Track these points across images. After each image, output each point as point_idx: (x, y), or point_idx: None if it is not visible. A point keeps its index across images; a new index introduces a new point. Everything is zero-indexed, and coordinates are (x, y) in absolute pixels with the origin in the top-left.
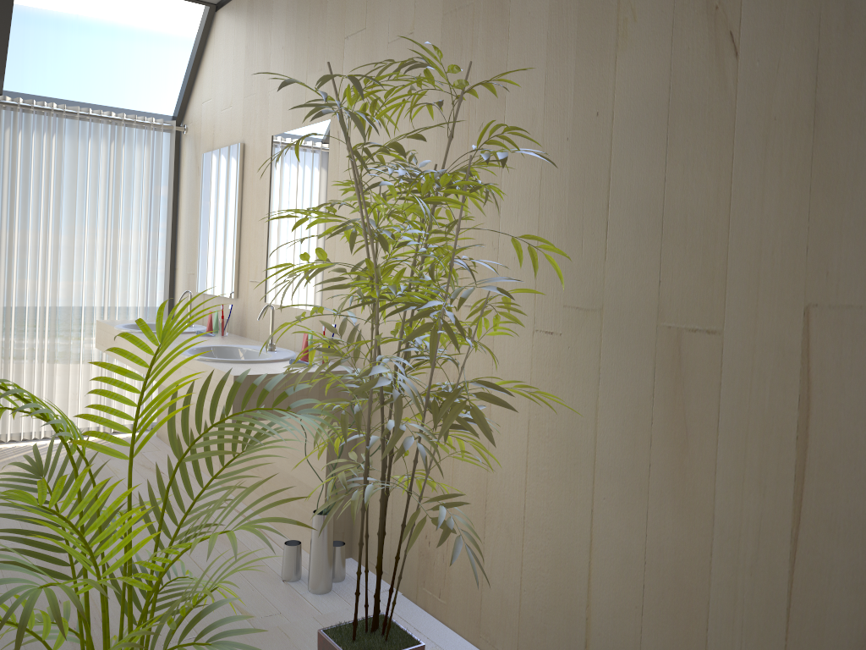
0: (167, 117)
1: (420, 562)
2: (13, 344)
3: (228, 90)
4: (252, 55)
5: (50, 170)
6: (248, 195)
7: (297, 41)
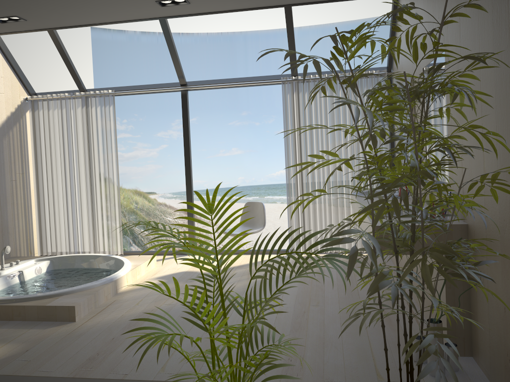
0: (383, 68)
1: (505, 373)
2: (311, 203)
3: (405, 44)
4: (412, 19)
5: (321, 110)
6: (416, 109)
7: (428, 3)
